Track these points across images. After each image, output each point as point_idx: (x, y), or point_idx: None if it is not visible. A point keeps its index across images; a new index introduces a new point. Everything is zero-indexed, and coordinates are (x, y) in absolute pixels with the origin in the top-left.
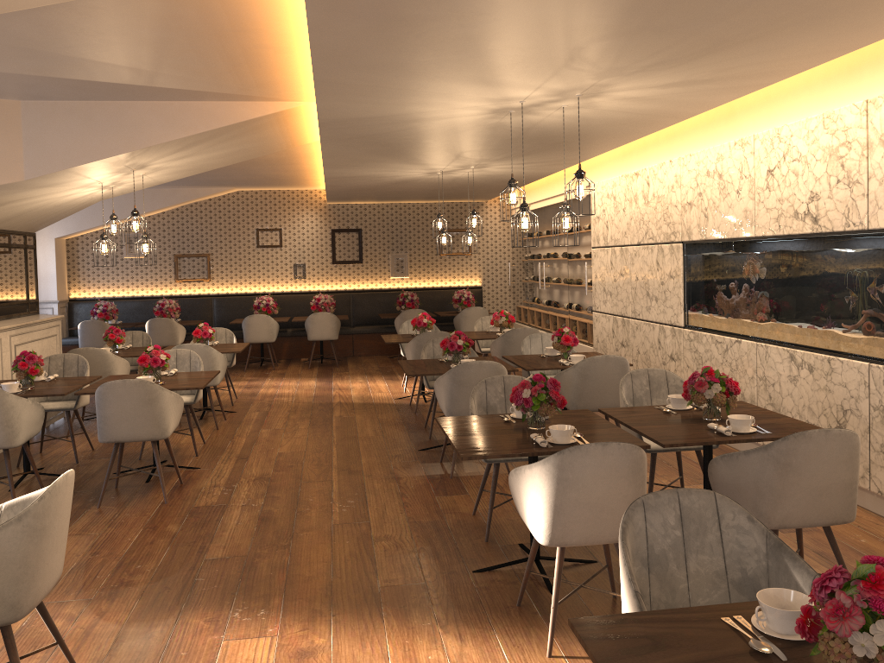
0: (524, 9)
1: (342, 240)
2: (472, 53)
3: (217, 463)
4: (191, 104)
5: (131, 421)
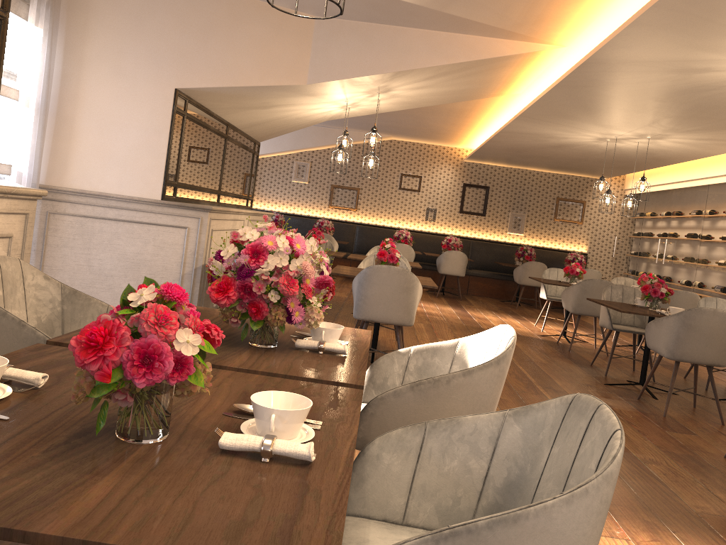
0: None
1: (470, 194)
2: None
3: None
4: (456, 36)
5: (387, 304)
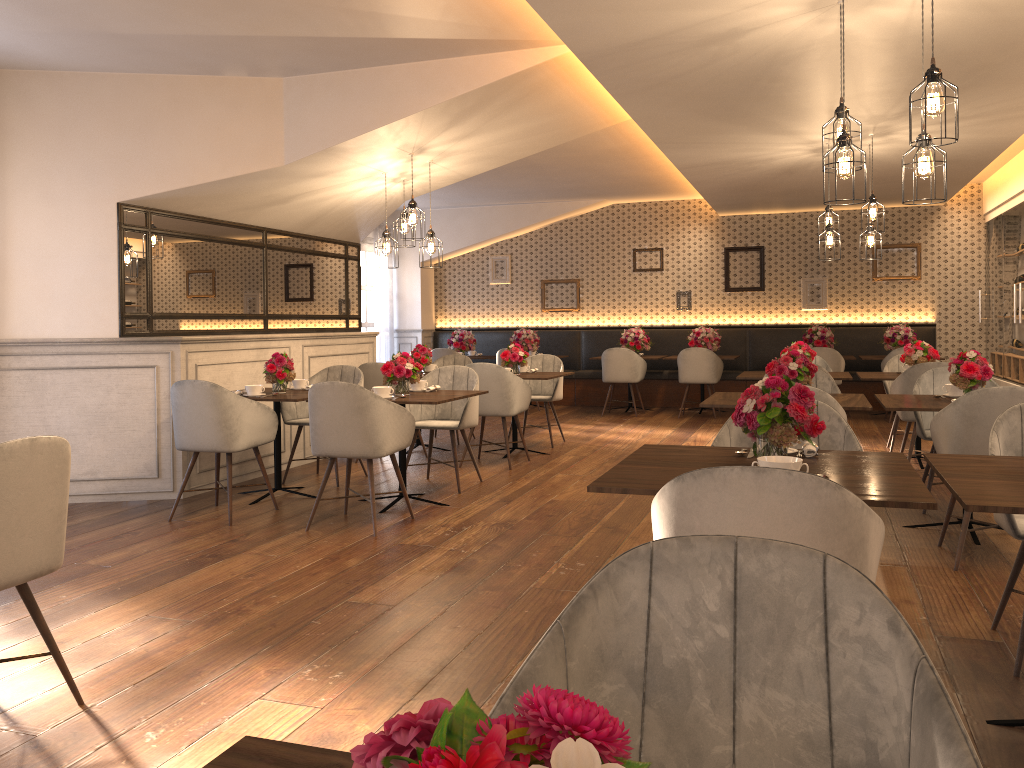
0: None
1: (738, 261)
2: None
3: (472, 502)
4: (450, 62)
5: (341, 432)
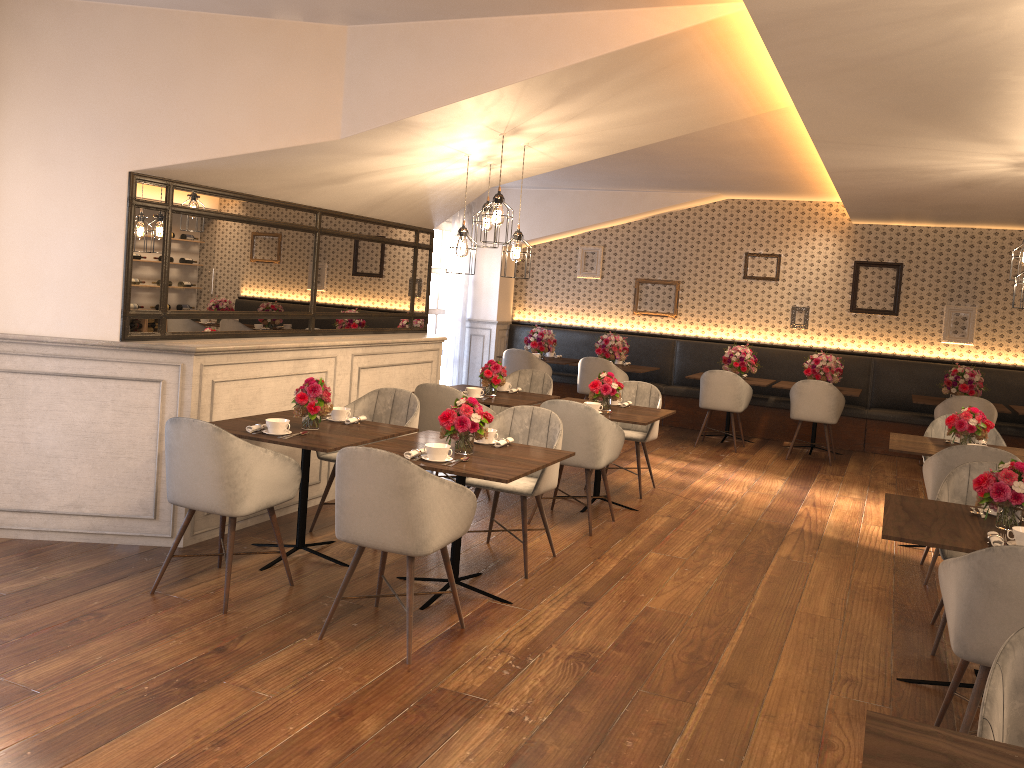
0: None
1: (869, 278)
2: None
3: (542, 600)
4: (565, 18)
5: (374, 517)
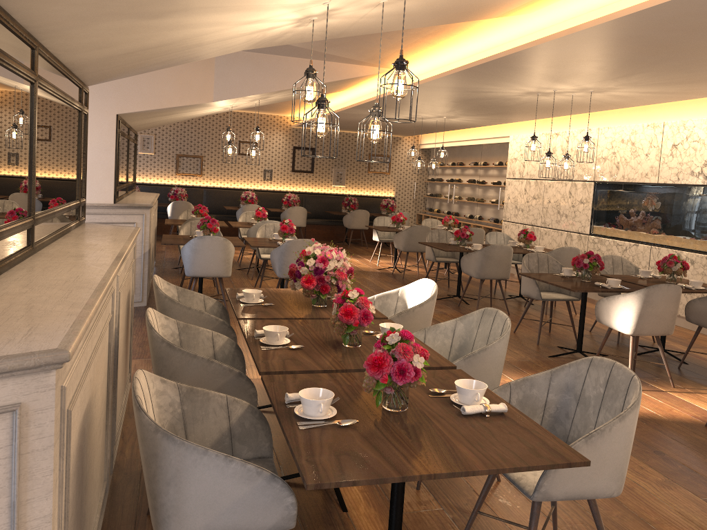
0: (642, 57)
1: (300, 155)
2: (577, 69)
3: None
4: (323, 63)
5: None
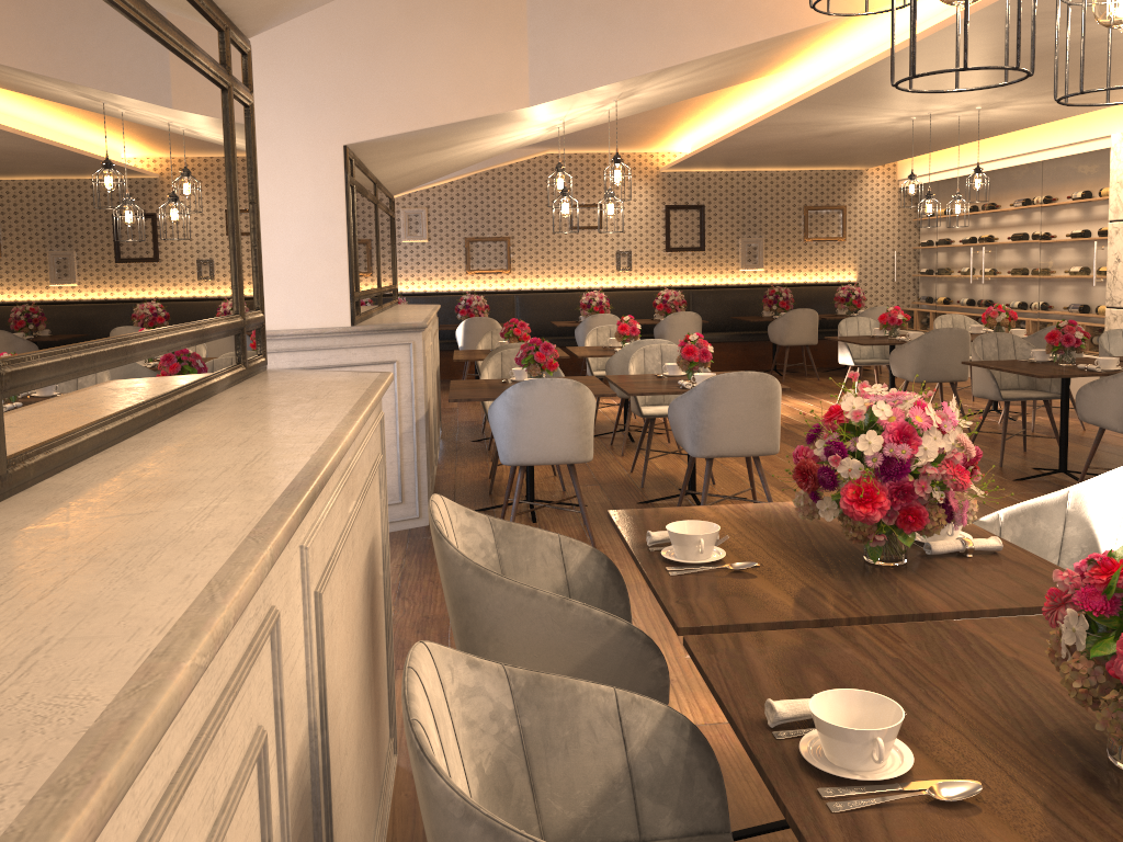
0: None
1: (678, 220)
2: None
3: (757, 492)
4: (746, 2)
5: (742, 429)
